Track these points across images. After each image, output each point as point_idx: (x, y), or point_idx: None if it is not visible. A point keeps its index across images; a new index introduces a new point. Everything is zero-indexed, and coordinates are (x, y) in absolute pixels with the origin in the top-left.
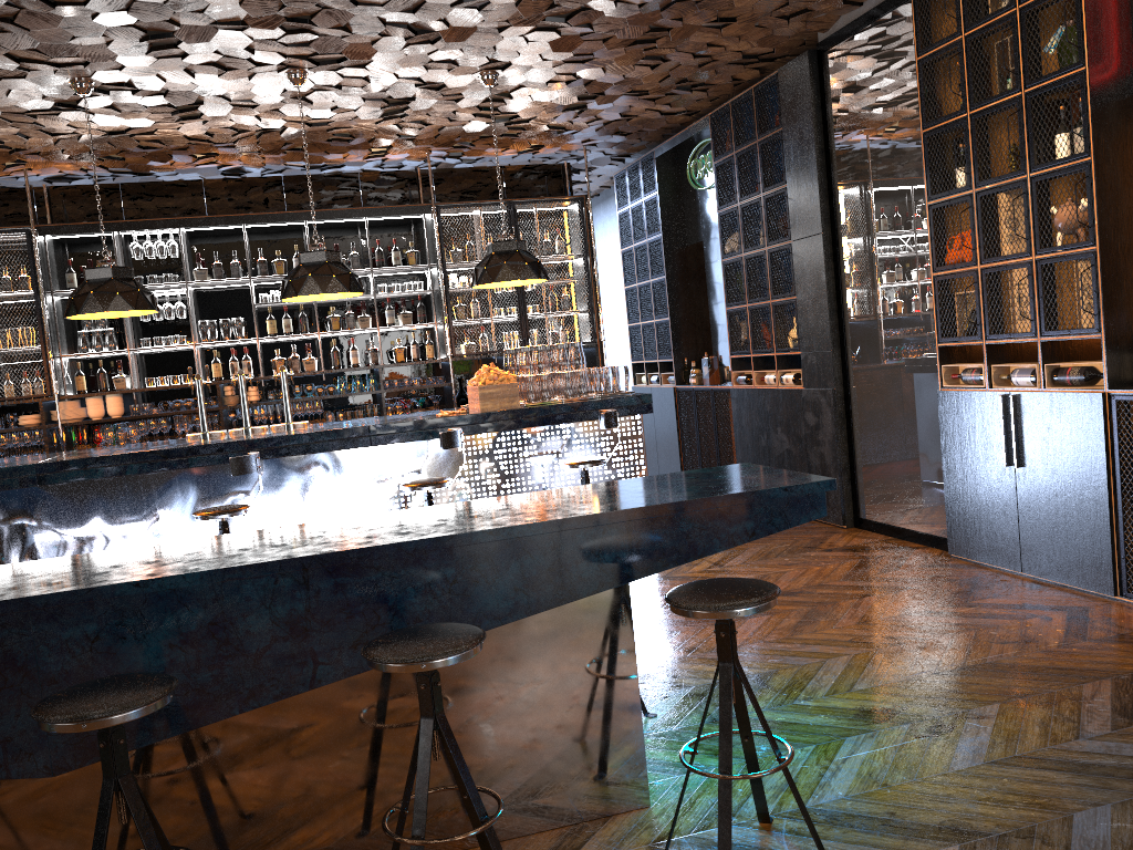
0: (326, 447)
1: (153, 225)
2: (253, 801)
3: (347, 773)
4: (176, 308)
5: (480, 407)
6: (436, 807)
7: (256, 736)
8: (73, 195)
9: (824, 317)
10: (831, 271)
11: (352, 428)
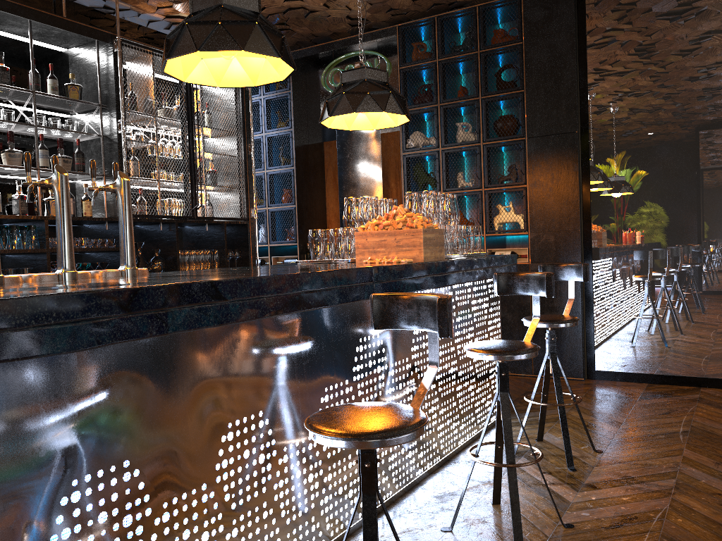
0: (337, 298)
1: None
2: None
3: None
4: None
5: (423, 255)
6: None
7: None
8: None
9: (573, 202)
10: (580, 165)
11: (360, 269)
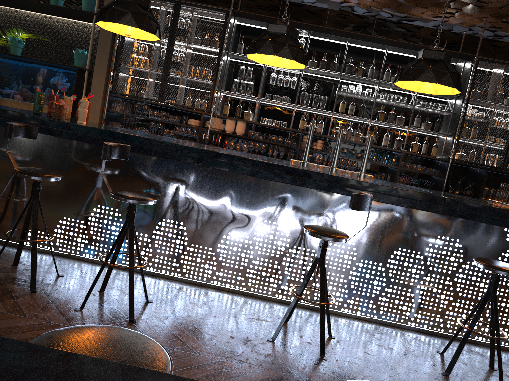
0: (407, 204)
1: (296, 25)
2: None
3: None
4: (292, 80)
5: None
6: None
7: None
8: (255, 1)
9: None
10: None
11: (432, 196)
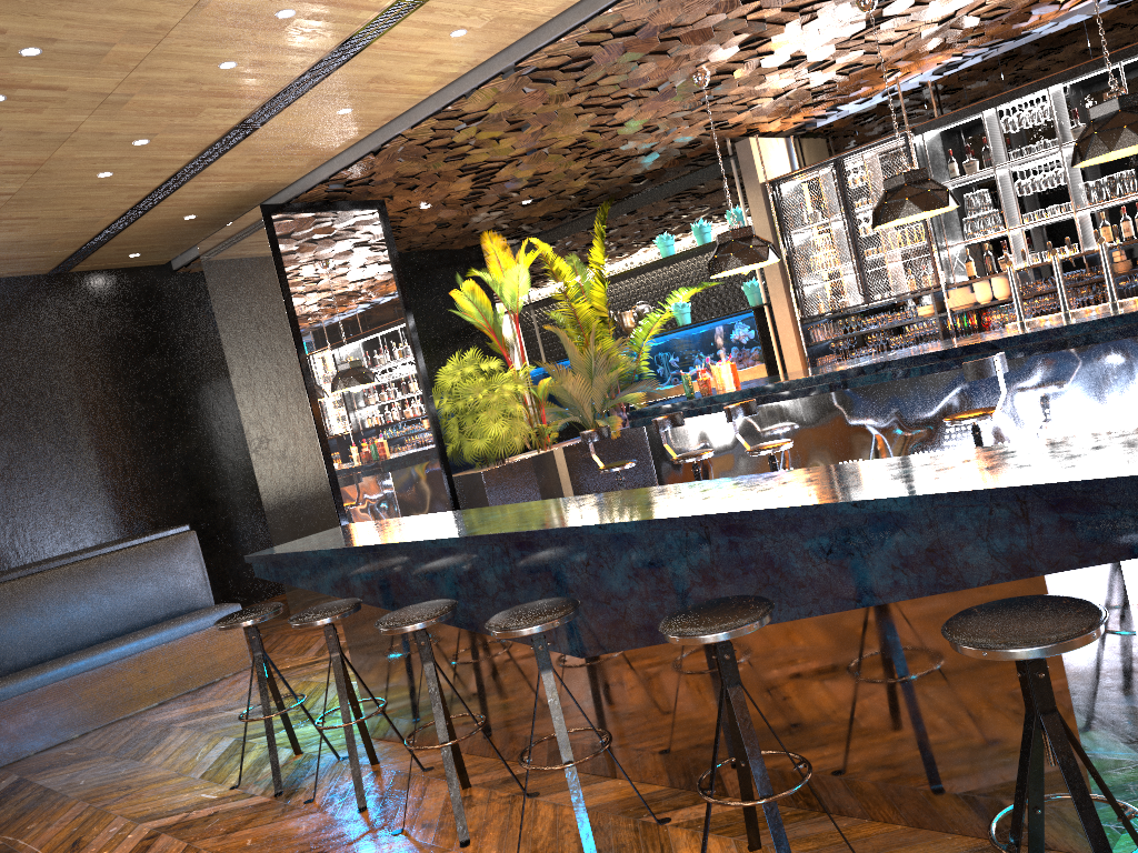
0: (1110, 336)
1: (1016, 94)
2: (705, 715)
3: (770, 713)
4: (1052, 176)
5: None
6: (850, 770)
7: (699, 661)
8: (955, 82)
9: None
10: None
11: None
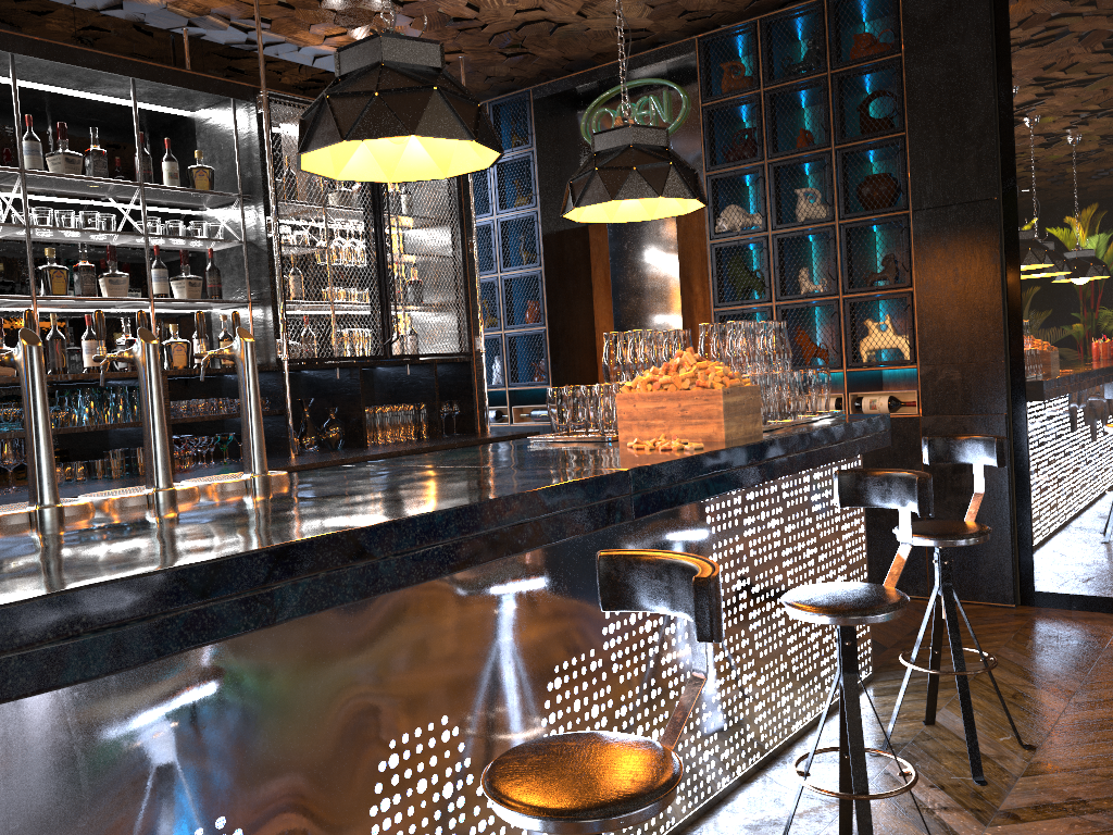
0: (567, 528)
1: None
2: None
3: None
4: None
5: (724, 432)
6: None
7: None
8: None
9: (991, 314)
10: (1002, 252)
11: (606, 477)
